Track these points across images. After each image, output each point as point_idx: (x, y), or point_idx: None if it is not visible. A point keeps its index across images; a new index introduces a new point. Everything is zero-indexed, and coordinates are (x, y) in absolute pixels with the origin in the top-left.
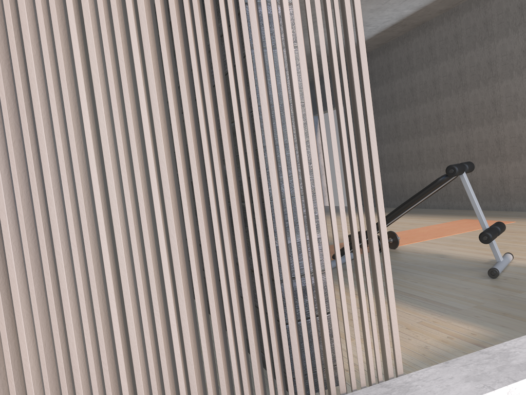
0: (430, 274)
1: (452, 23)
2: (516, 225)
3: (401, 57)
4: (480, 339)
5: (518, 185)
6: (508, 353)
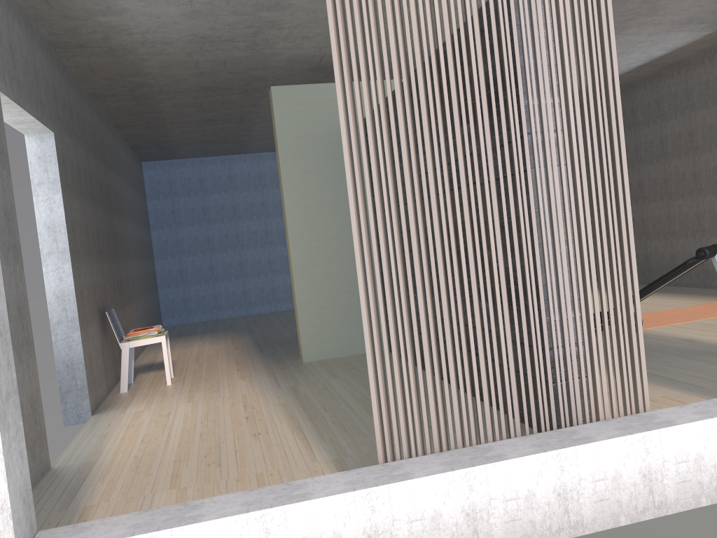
0: (676, 358)
1: (715, 65)
2: None
3: (649, 101)
4: None
5: None
6: None
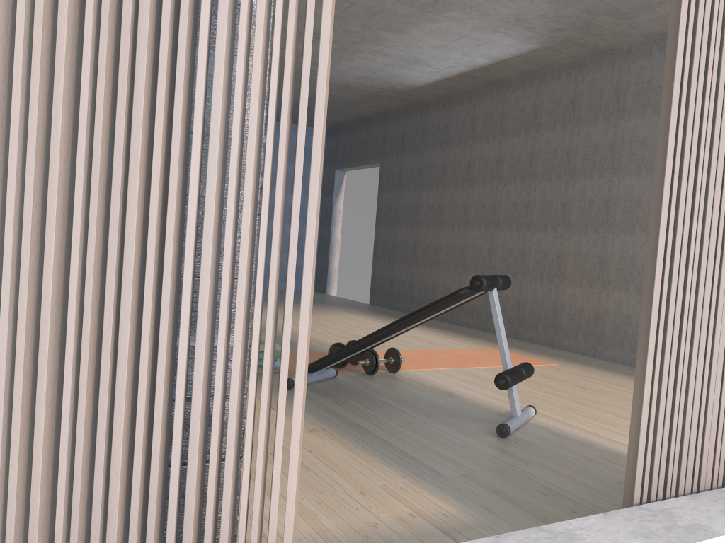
0: (424, 418)
1: (534, 91)
2: (557, 368)
3: (465, 119)
4: (451, 523)
5: (572, 318)
6: None
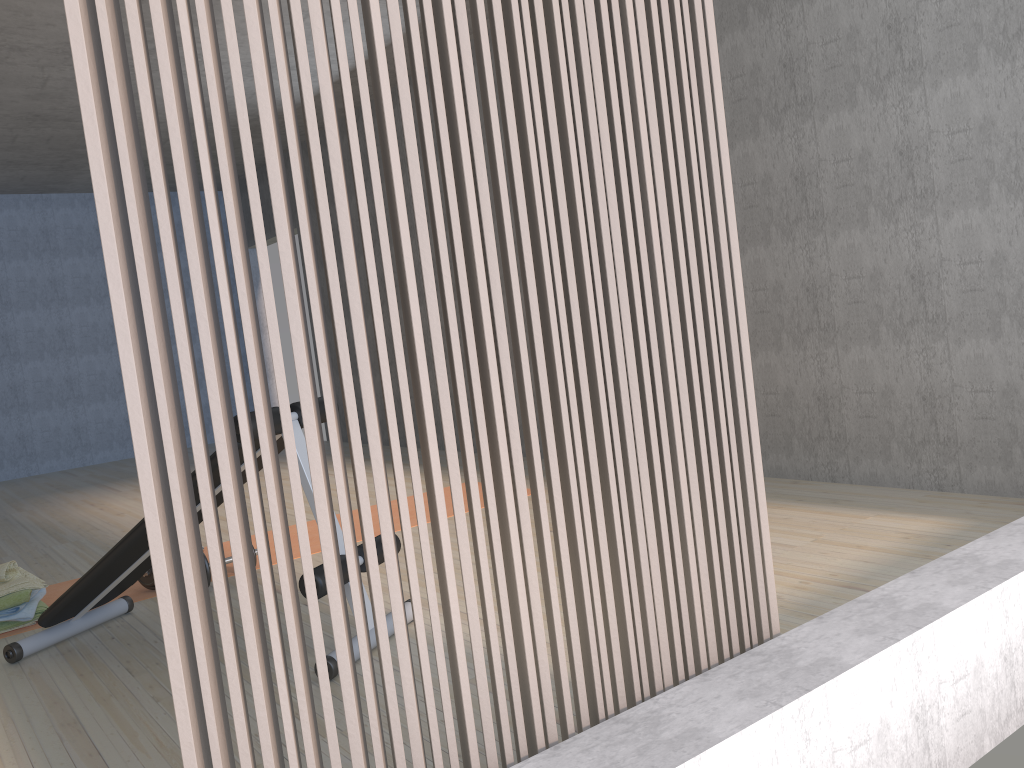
0: None
1: None
2: None
3: None
4: None
5: None
6: None
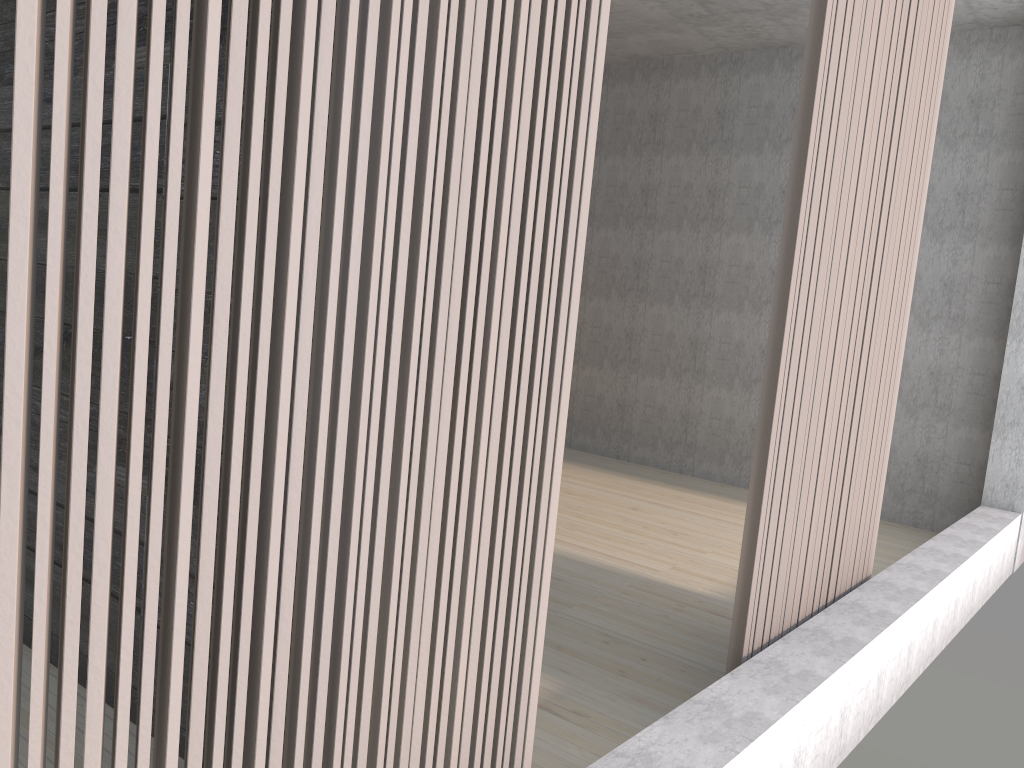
0: None
1: None
2: None
3: None
4: (540, 695)
5: None
6: (649, 755)
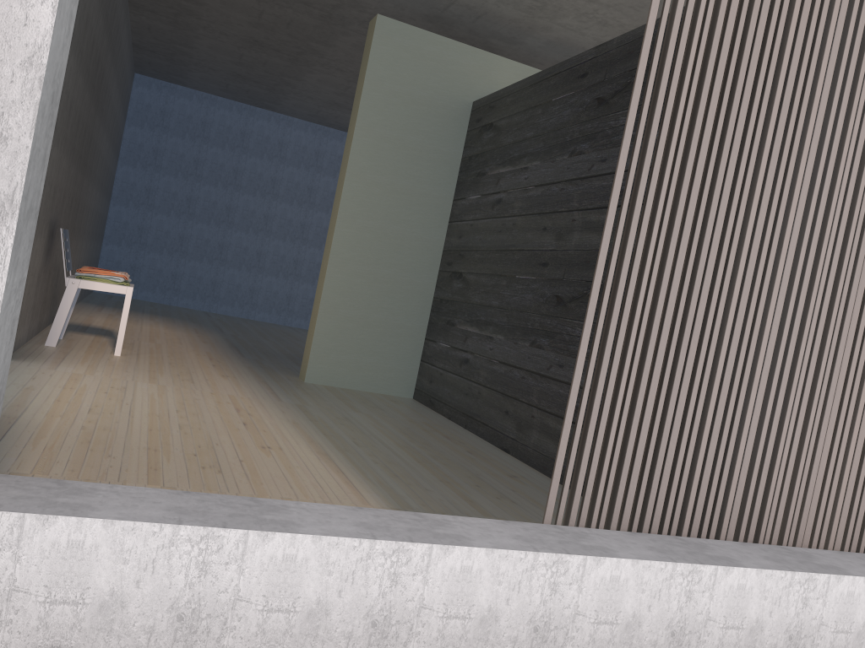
0: None
1: None
2: None
3: None
4: None
5: None
6: None
